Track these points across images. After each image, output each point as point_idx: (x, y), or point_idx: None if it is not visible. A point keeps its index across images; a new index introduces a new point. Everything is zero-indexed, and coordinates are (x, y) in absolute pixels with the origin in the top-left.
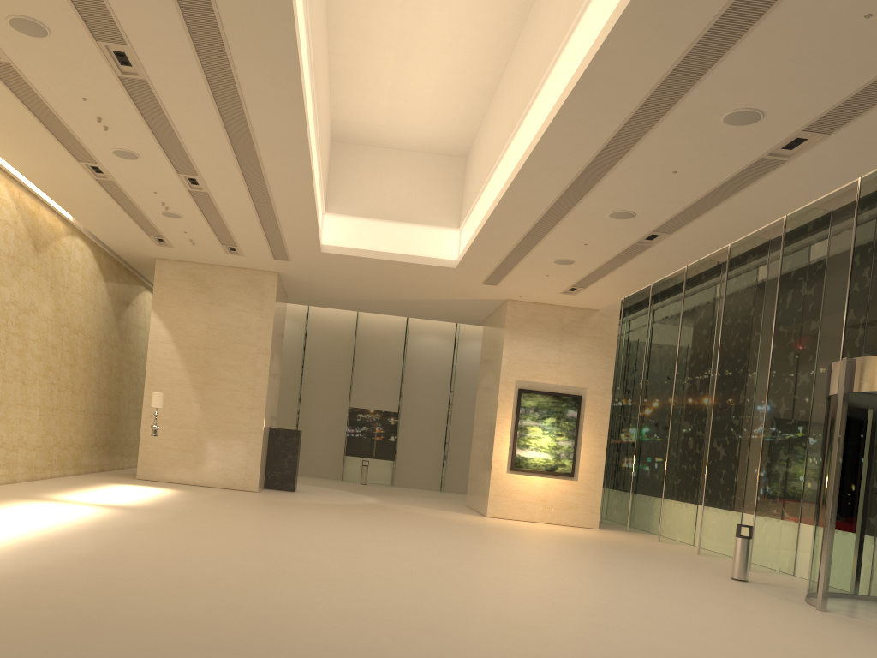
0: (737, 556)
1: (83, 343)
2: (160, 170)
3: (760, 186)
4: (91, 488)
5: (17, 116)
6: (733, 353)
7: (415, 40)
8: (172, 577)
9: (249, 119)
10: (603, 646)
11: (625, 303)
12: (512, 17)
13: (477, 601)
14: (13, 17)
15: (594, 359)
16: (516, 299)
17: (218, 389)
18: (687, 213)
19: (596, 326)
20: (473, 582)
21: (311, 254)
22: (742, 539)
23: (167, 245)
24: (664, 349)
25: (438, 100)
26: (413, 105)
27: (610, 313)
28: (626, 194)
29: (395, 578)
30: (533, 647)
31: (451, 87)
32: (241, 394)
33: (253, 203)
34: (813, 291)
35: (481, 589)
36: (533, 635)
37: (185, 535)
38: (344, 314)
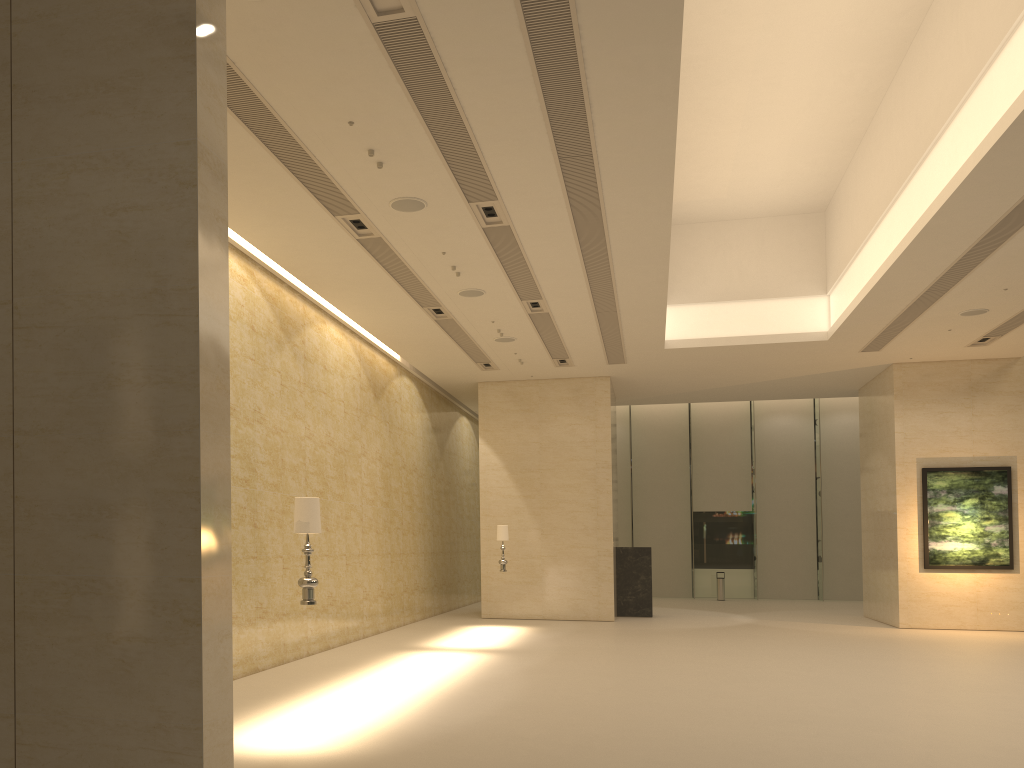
0: None
1: (417, 482)
2: (503, 301)
3: None
4: (450, 633)
5: (374, 280)
6: None
7: (766, 107)
8: (610, 720)
9: (608, 238)
10: None
11: None
12: (886, 59)
13: (956, 730)
14: (396, 200)
15: (1022, 419)
16: (904, 361)
17: (558, 512)
18: None
19: (1019, 377)
20: (936, 708)
21: (651, 353)
22: None
23: (492, 368)
24: None
25: (791, 160)
26: (760, 172)
27: None
28: None
29: (842, 709)
30: None
31: (808, 144)
32: (583, 515)
33: (596, 314)
34: None
35: (952, 716)
36: None
37: (584, 676)
38: (673, 406)
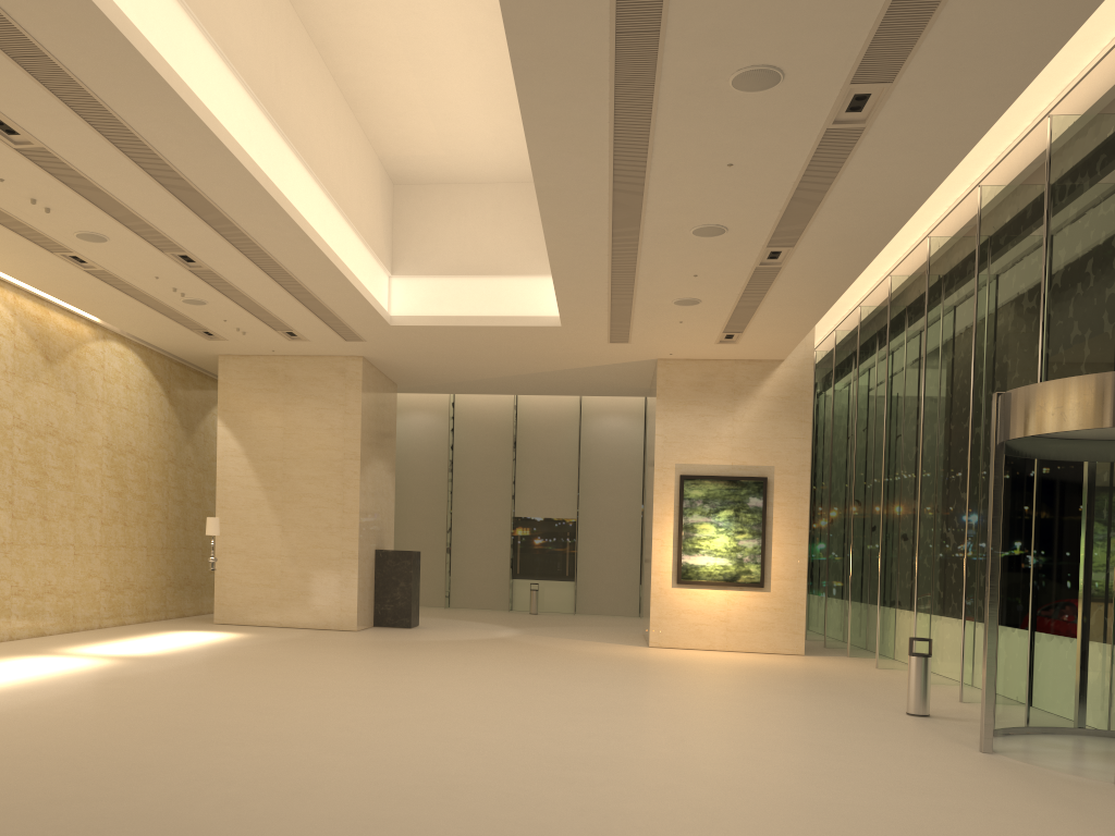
0: (911, 682)
1: (136, 465)
2: (142, 251)
3: (859, 167)
4: (132, 638)
5: None
6: (945, 400)
7: (425, 44)
8: (53, 736)
9: (185, 176)
10: (520, 806)
11: (838, 347)
12: None
13: (433, 753)
14: None
15: (782, 426)
16: (667, 357)
17: (301, 507)
18: (792, 217)
19: (782, 381)
20: (471, 730)
21: (382, 330)
22: (916, 658)
23: (219, 338)
24: (883, 403)
25: (492, 114)
26: (466, 126)
27: (800, 362)
28: (693, 203)
29: (361, 729)
30: (409, 809)
31: (500, 95)
32: (328, 511)
33: (270, 275)
34: (1029, 302)
35: (468, 738)
36: (437, 794)
37: (158, 688)
38: (499, 400)
